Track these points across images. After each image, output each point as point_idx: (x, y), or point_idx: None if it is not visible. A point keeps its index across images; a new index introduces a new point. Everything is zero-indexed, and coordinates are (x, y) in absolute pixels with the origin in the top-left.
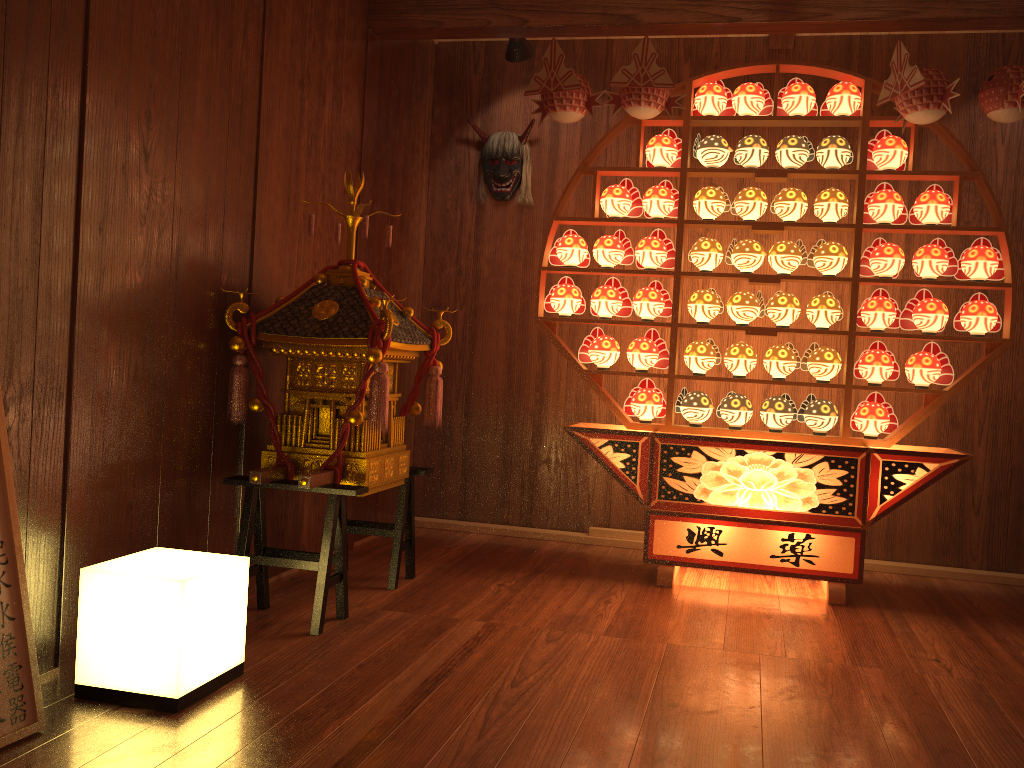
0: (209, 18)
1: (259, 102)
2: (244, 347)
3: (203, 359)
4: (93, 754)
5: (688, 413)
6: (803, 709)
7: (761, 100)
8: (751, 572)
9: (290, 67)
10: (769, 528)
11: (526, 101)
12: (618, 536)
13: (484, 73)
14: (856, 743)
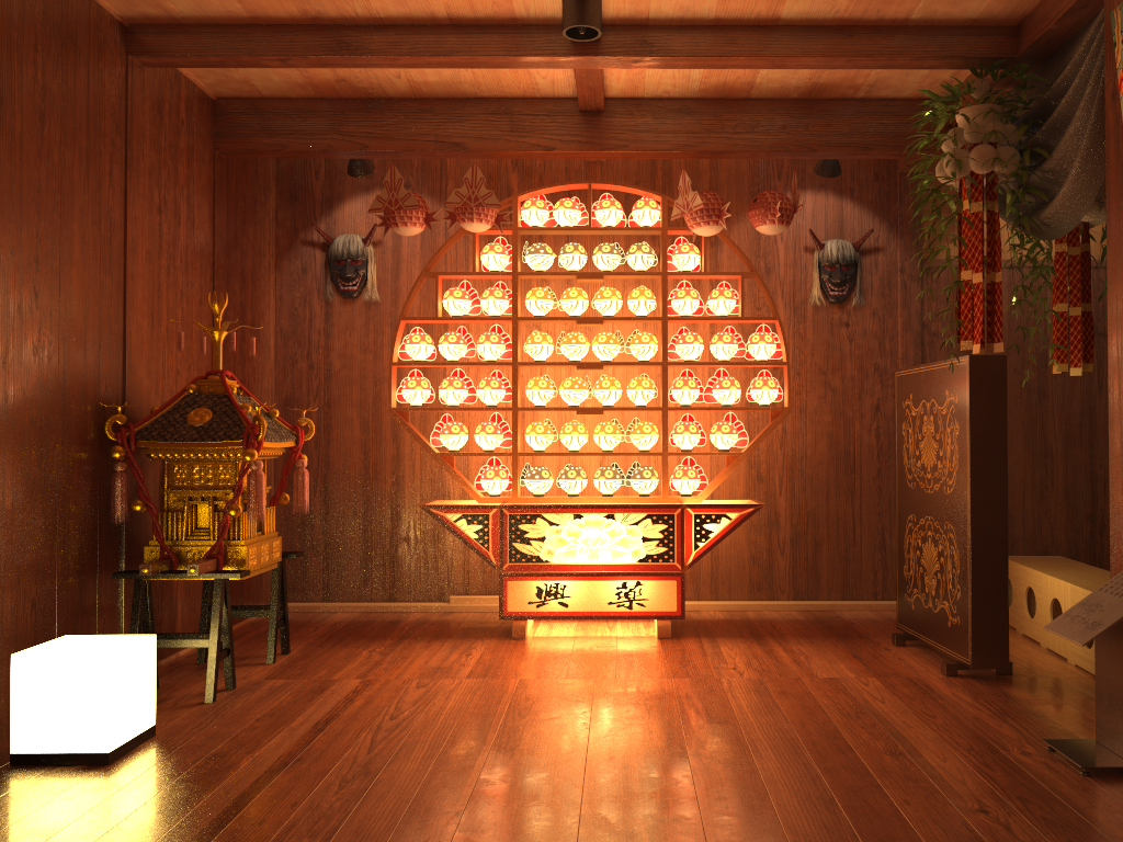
0: (81, 167)
1: (125, 233)
2: (125, 454)
3: (87, 468)
4: (50, 796)
5: (532, 485)
6: (623, 709)
7: (578, 213)
8: (593, 618)
9: (149, 197)
10: (606, 579)
11: (368, 206)
12: (477, 602)
13: (325, 179)
14: (659, 724)
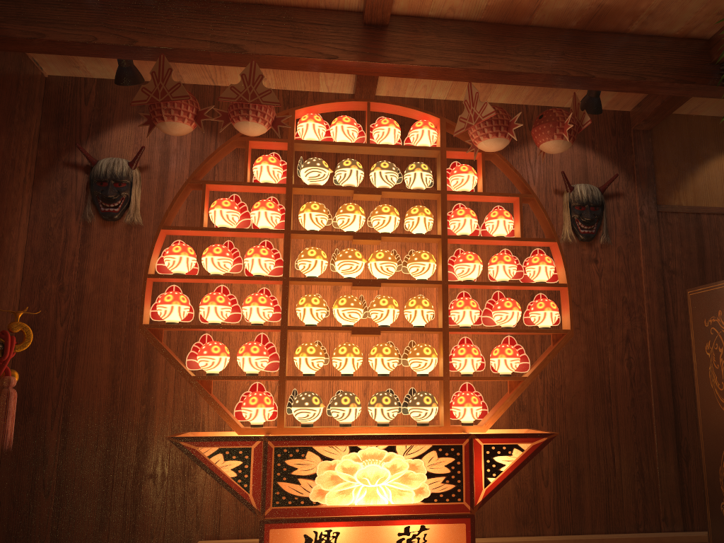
0: None
1: None
2: None
3: None
4: None
5: (300, 413)
6: None
7: (356, 130)
8: None
9: None
10: (386, 524)
11: (137, 132)
12: None
13: (95, 105)
14: None
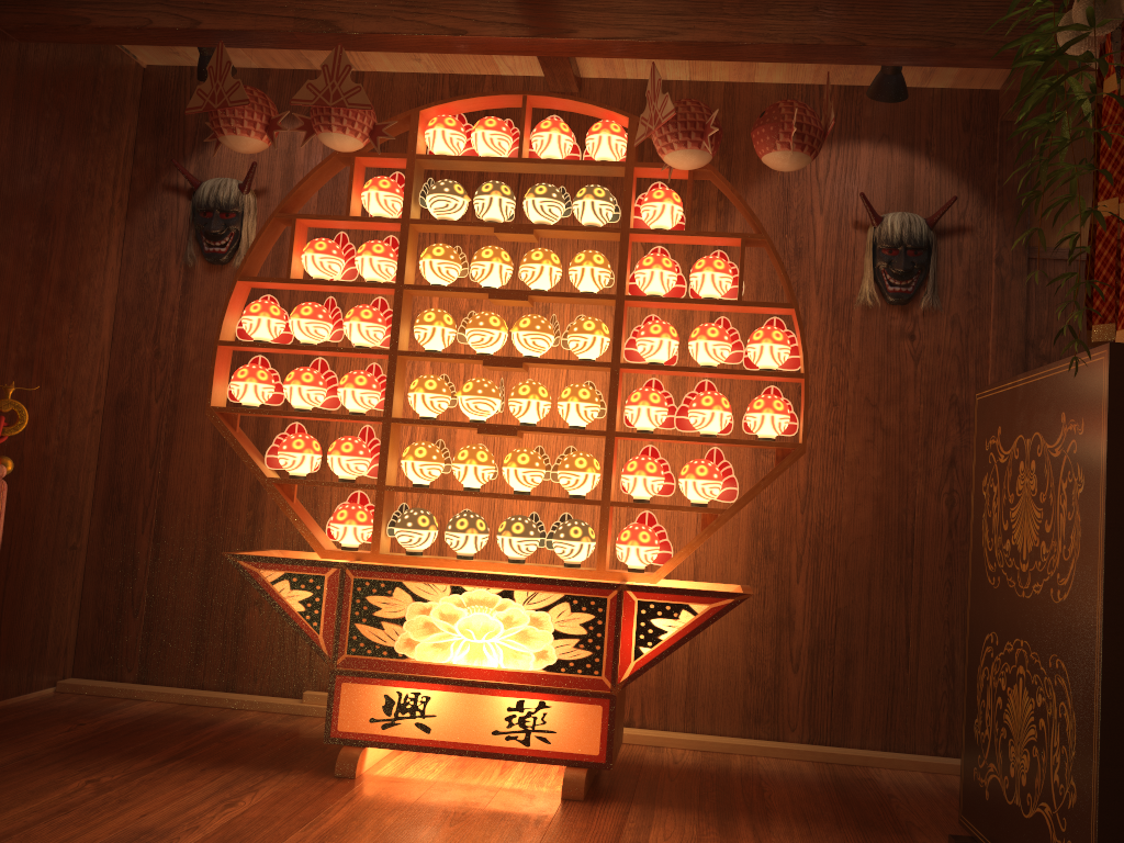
0: None
1: None
2: None
3: None
4: None
5: (401, 537)
6: None
7: (505, 138)
8: (467, 755)
9: None
10: (492, 693)
11: None
12: None
13: None
14: None
